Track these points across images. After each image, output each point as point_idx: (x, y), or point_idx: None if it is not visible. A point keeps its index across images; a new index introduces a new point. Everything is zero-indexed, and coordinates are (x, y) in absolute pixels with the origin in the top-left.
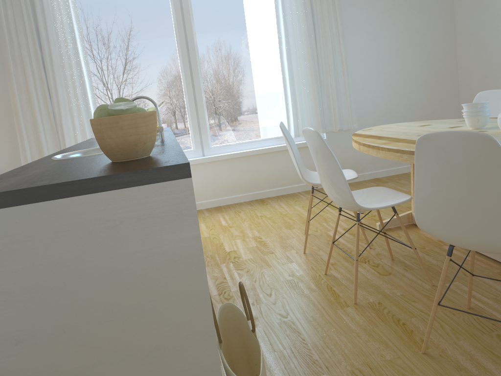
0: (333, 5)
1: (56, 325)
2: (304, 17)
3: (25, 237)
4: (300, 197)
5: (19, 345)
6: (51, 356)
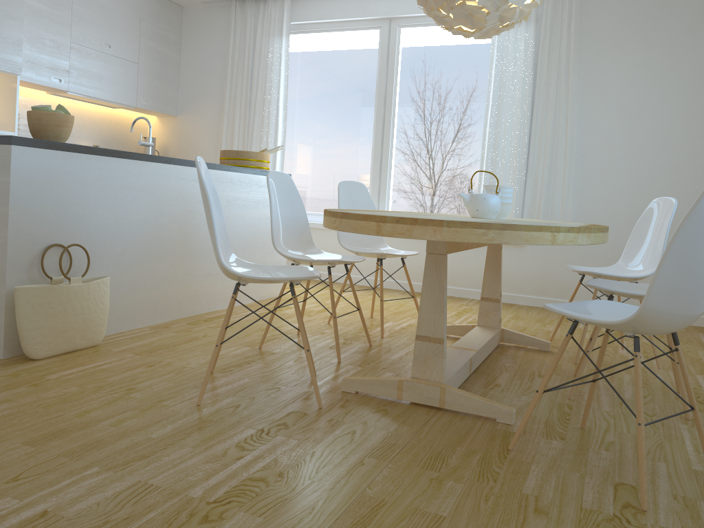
0: (568, 67)
1: None
2: (521, 80)
3: None
4: (462, 301)
5: None
6: None
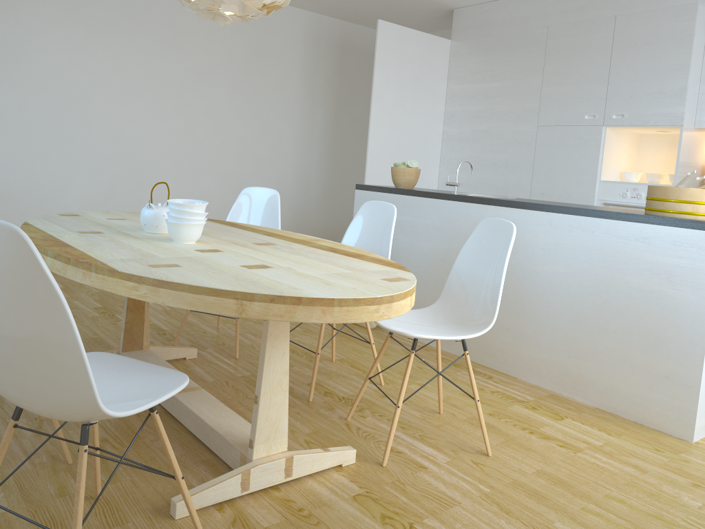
0: None
1: None
2: None
3: None
4: None
5: None
6: None
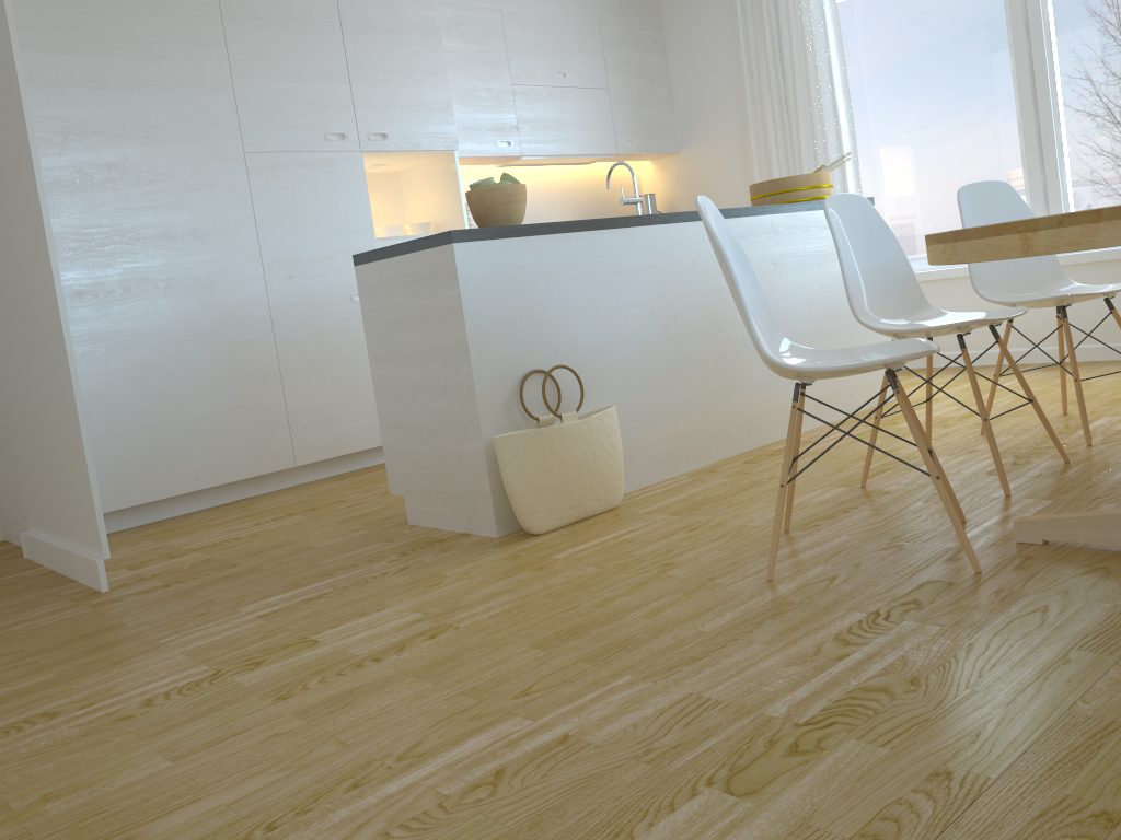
0: None
1: (400, 352)
2: None
3: (385, 283)
4: None
5: (387, 363)
6: (399, 375)
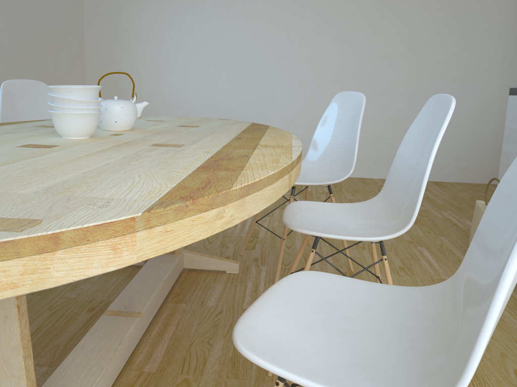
0: None
1: None
2: None
3: None
4: None
5: None
6: None
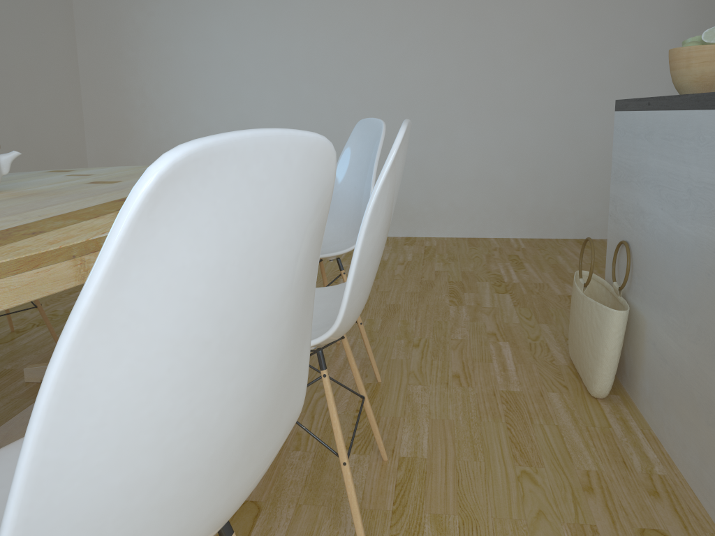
0: None
1: None
2: None
3: None
4: None
5: None
6: None
